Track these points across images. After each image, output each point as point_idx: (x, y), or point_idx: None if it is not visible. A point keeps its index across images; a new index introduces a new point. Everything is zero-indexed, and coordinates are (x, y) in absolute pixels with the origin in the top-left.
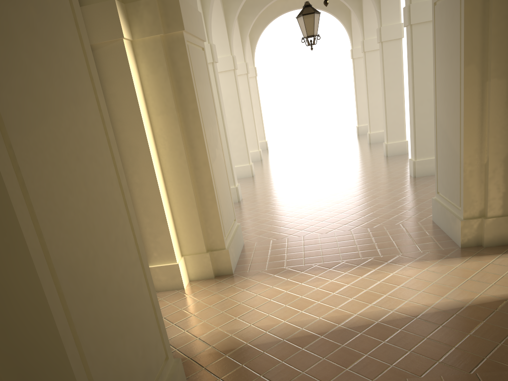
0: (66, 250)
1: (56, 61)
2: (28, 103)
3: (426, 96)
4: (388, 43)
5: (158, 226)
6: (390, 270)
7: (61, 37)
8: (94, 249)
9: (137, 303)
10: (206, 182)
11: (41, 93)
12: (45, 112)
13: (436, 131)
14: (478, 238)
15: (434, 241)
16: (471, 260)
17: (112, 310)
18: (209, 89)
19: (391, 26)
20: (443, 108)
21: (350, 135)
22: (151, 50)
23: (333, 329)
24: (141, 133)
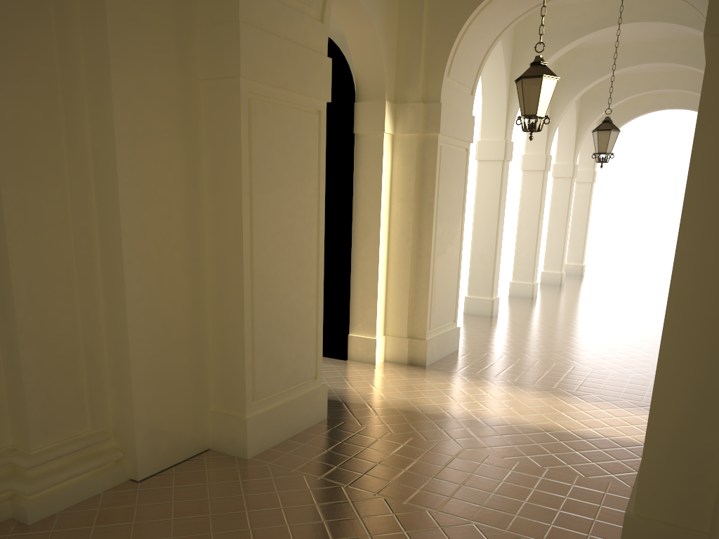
0: (264, 264)
1: (295, 155)
2: (269, 178)
3: None
4: None
5: (368, 300)
6: (569, 401)
7: (304, 142)
8: (282, 272)
9: (303, 323)
10: (424, 272)
11: (279, 173)
12: (278, 184)
13: None
14: None
15: (644, 395)
16: None
17: (281, 315)
18: (461, 188)
19: None
20: None
21: None
22: (406, 145)
23: (468, 418)
24: (377, 214)
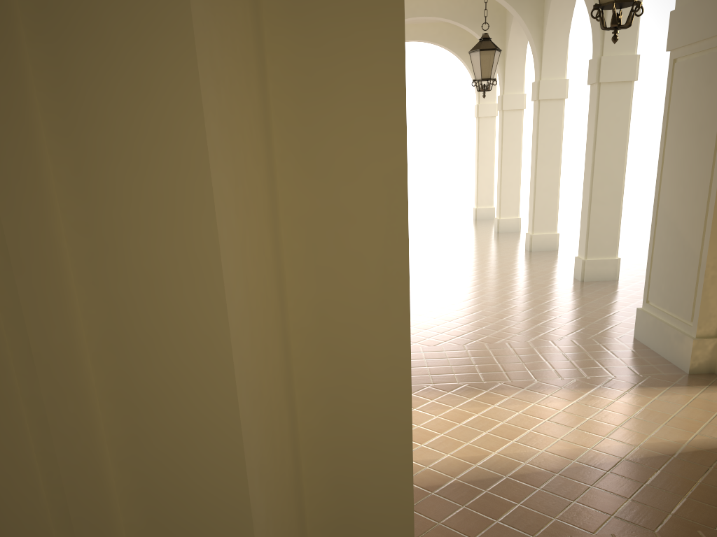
0: None
1: None
2: None
3: (609, 178)
4: (547, 103)
5: None
6: (608, 395)
7: None
8: None
9: None
10: None
11: None
12: None
13: (655, 222)
14: (712, 363)
15: (650, 363)
16: (709, 390)
17: None
18: None
19: (553, 81)
20: (674, 193)
21: (464, 218)
22: None
23: (568, 466)
24: None
